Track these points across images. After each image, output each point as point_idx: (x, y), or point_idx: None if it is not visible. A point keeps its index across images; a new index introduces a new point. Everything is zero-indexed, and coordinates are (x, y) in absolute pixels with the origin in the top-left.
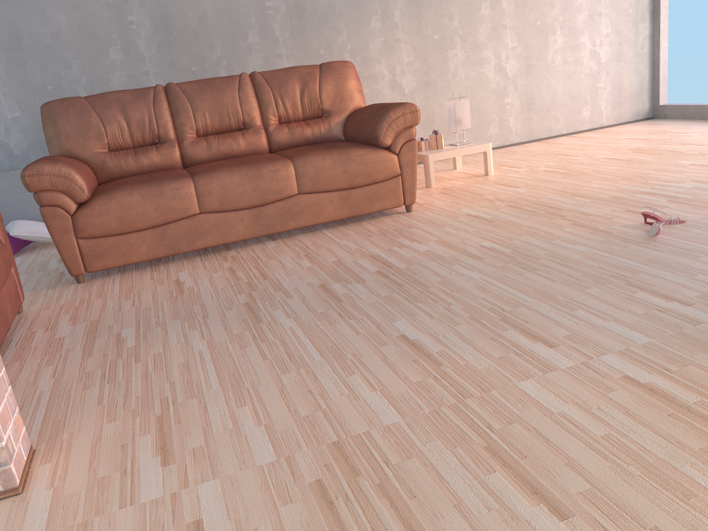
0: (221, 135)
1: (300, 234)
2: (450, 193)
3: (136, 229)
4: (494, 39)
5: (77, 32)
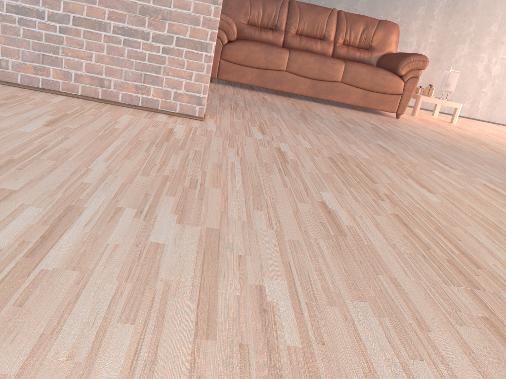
0: (309, 38)
1: (331, 105)
2: (424, 121)
3: (250, 66)
4: (492, 48)
5: None
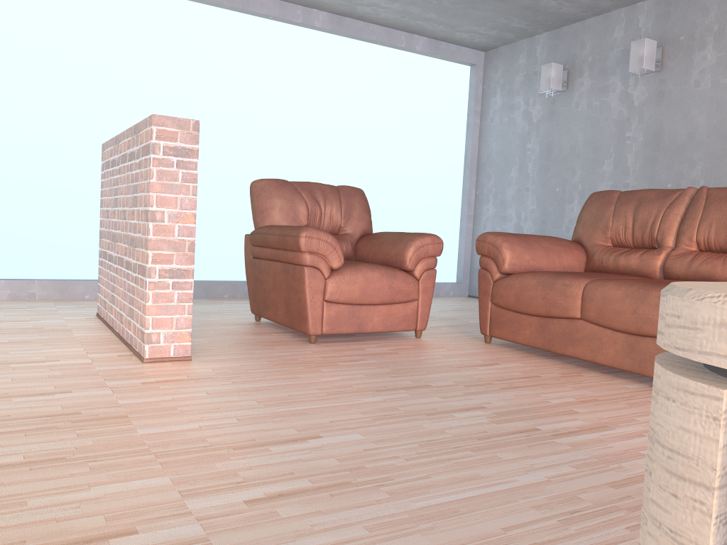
0: (718, 254)
1: None
2: None
3: (526, 312)
4: None
5: (711, 132)
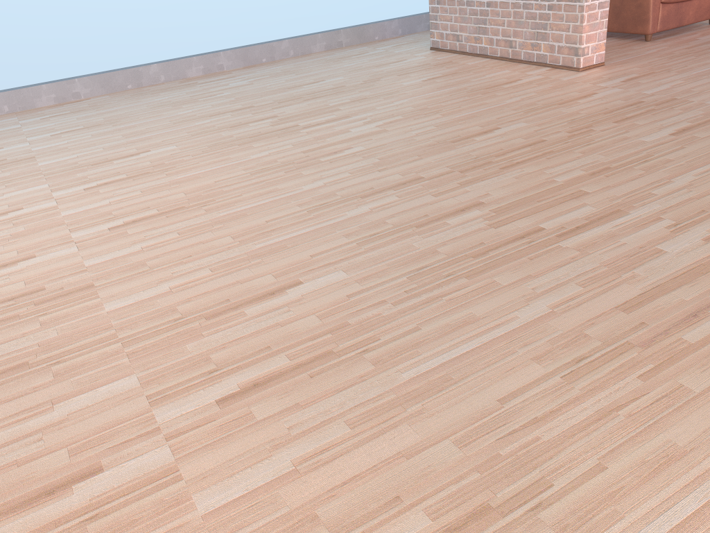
0: None
1: None
2: None
3: None
4: None
5: None
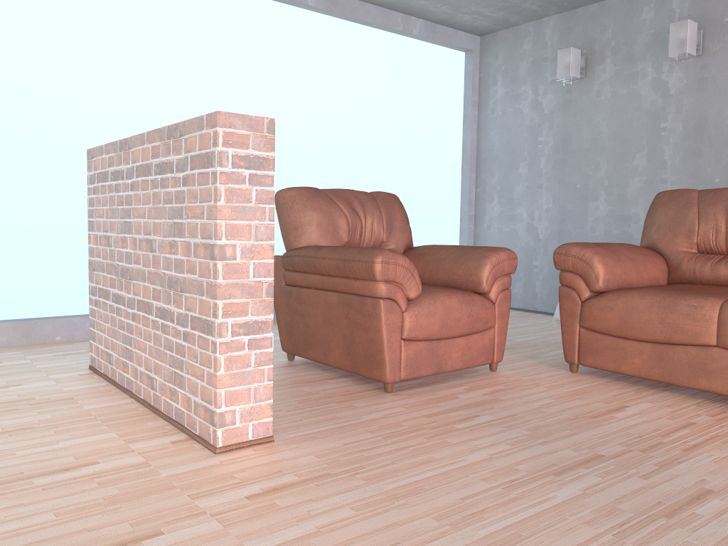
0: None
1: None
2: None
3: (635, 338)
4: None
5: None
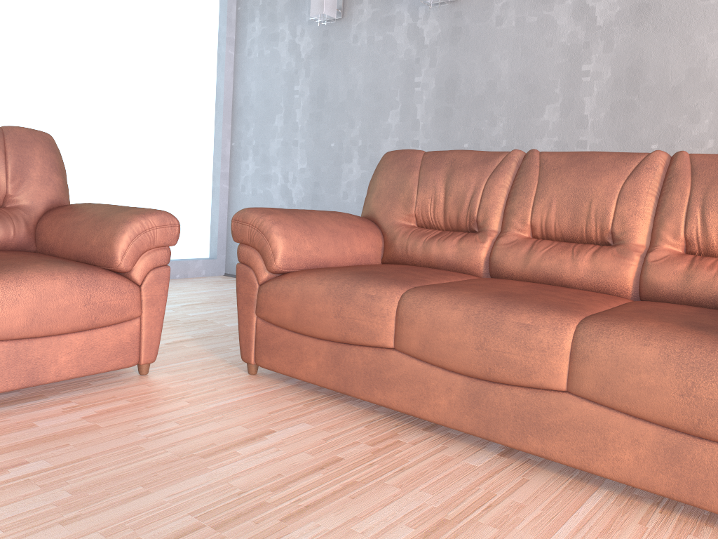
0: (562, 245)
1: (555, 472)
2: None
3: (311, 334)
4: None
5: (515, 83)
